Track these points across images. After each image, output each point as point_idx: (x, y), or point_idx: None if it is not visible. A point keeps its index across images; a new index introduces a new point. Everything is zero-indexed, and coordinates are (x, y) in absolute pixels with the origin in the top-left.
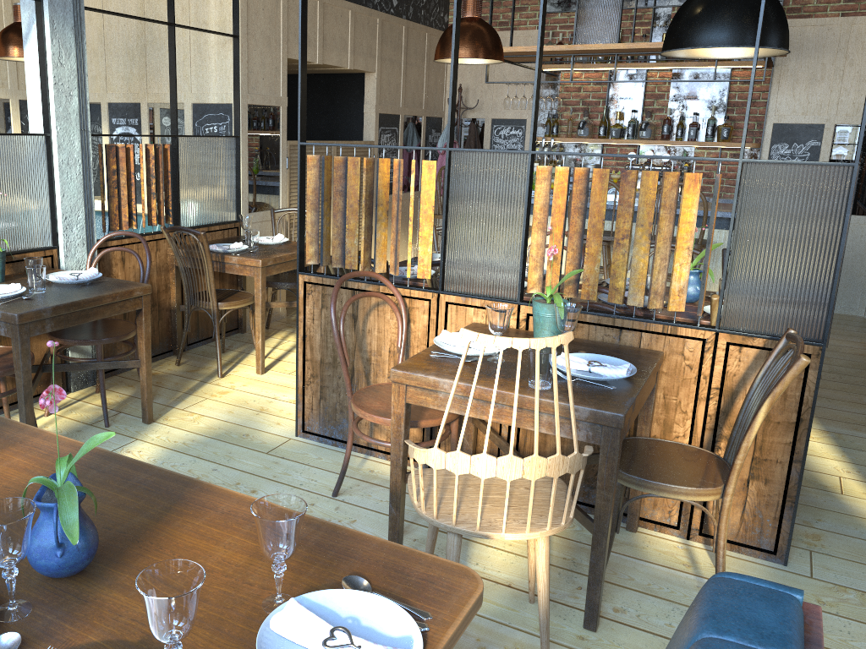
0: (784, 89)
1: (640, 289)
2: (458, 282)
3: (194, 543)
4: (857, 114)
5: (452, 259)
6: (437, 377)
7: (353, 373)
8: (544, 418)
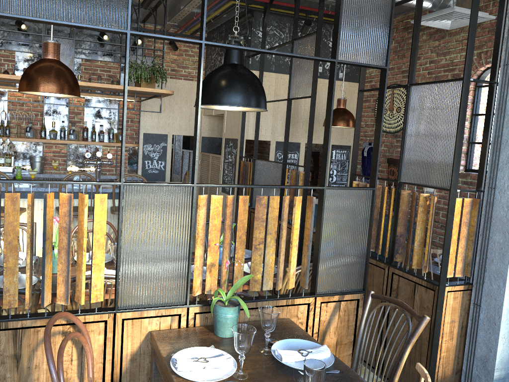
0: (147, 114)
1: (270, 277)
2: (133, 299)
3: None
4: (181, 130)
5: (126, 279)
6: None
7: None
8: None
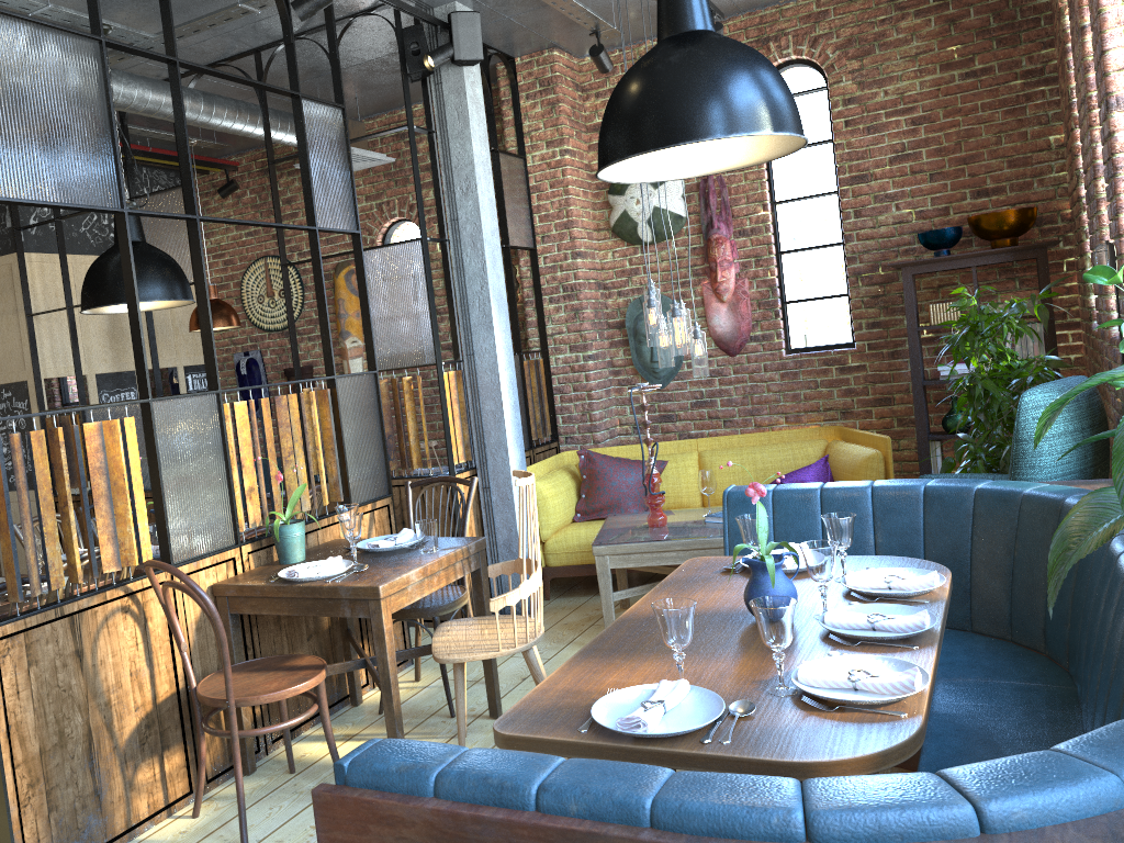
0: None
1: (307, 495)
2: (184, 548)
3: (711, 602)
4: None
5: (173, 524)
6: (406, 573)
7: (92, 736)
8: (457, 566)
